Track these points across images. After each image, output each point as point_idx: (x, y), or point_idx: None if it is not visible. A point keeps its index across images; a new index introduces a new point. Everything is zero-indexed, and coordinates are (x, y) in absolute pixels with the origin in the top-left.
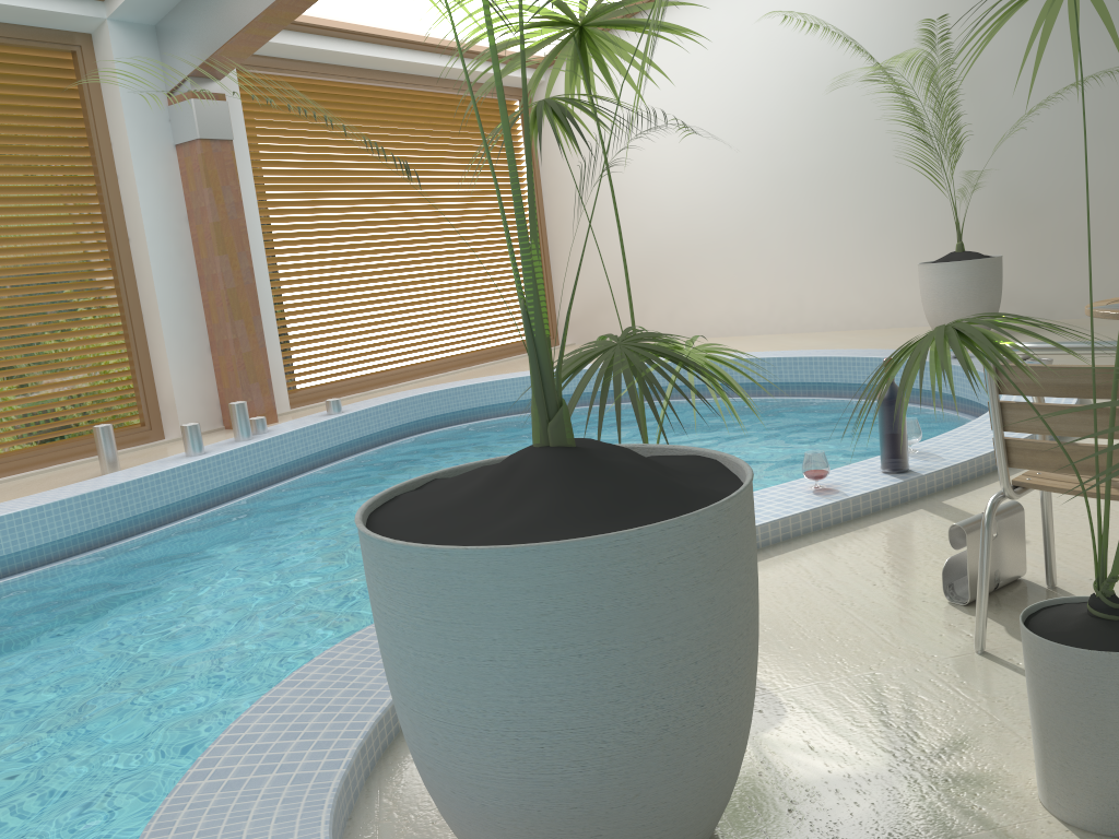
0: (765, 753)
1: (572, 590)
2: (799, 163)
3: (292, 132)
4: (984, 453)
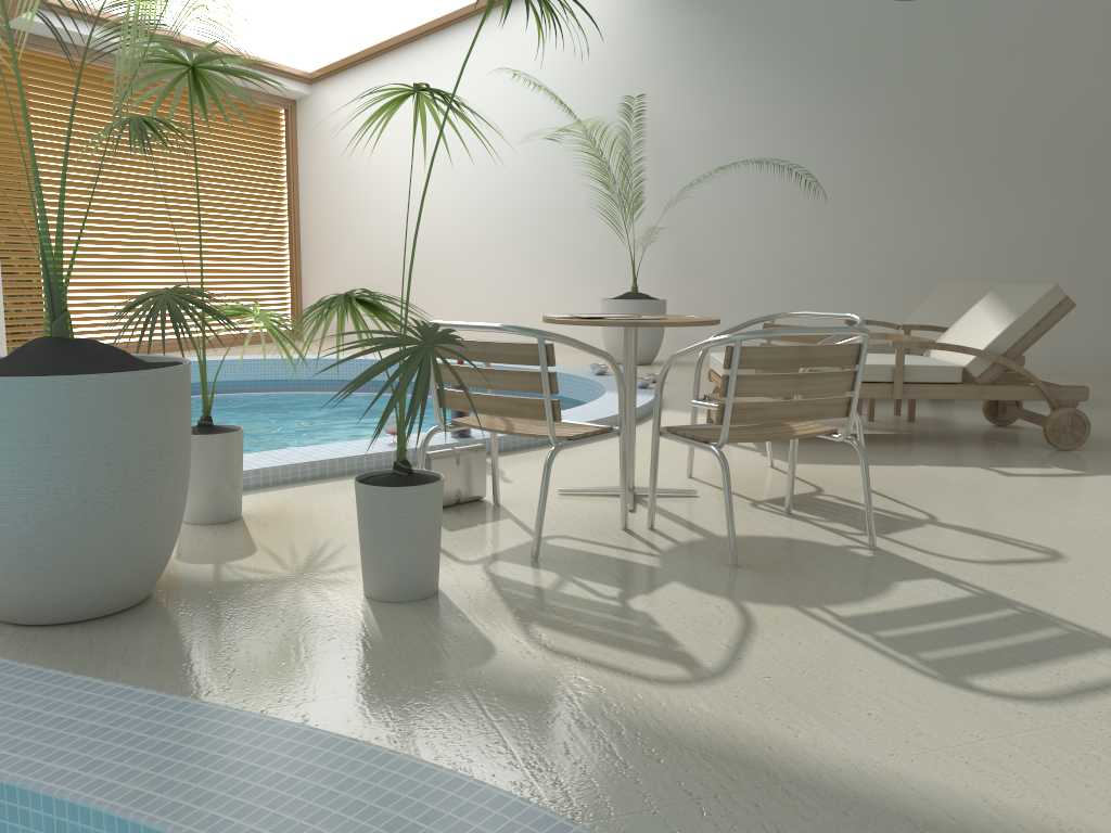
0: (221, 570)
1: (22, 407)
2: (523, 201)
3: (41, 105)
4: None
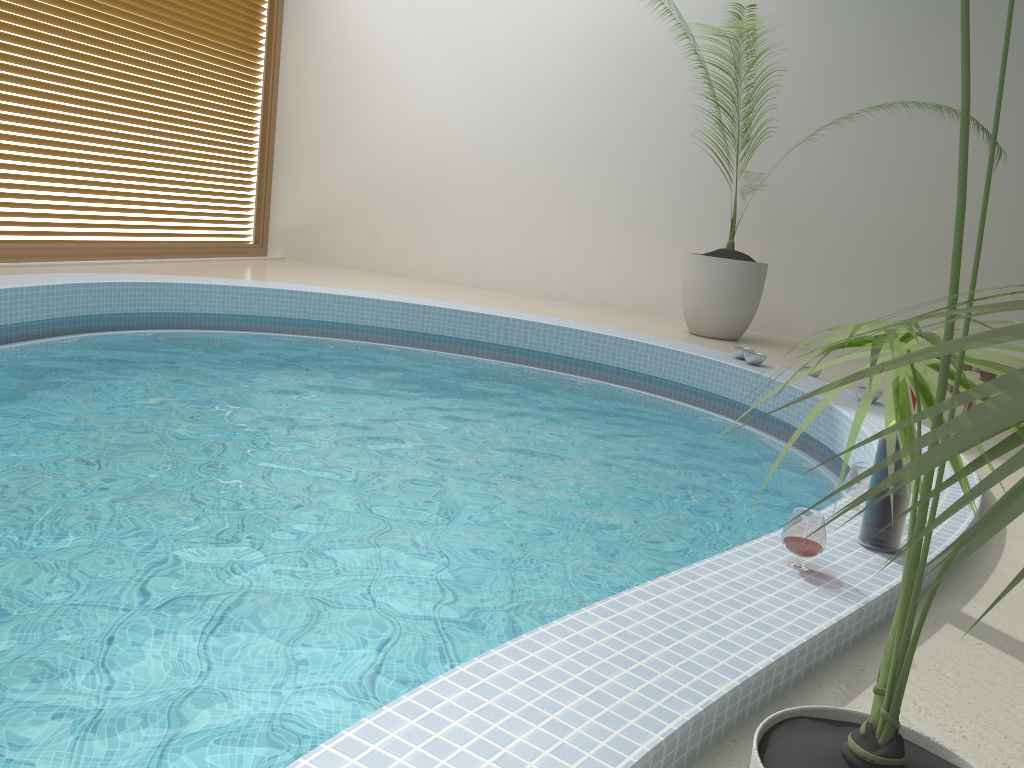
0: None
1: None
2: (572, 120)
3: None
4: (962, 531)
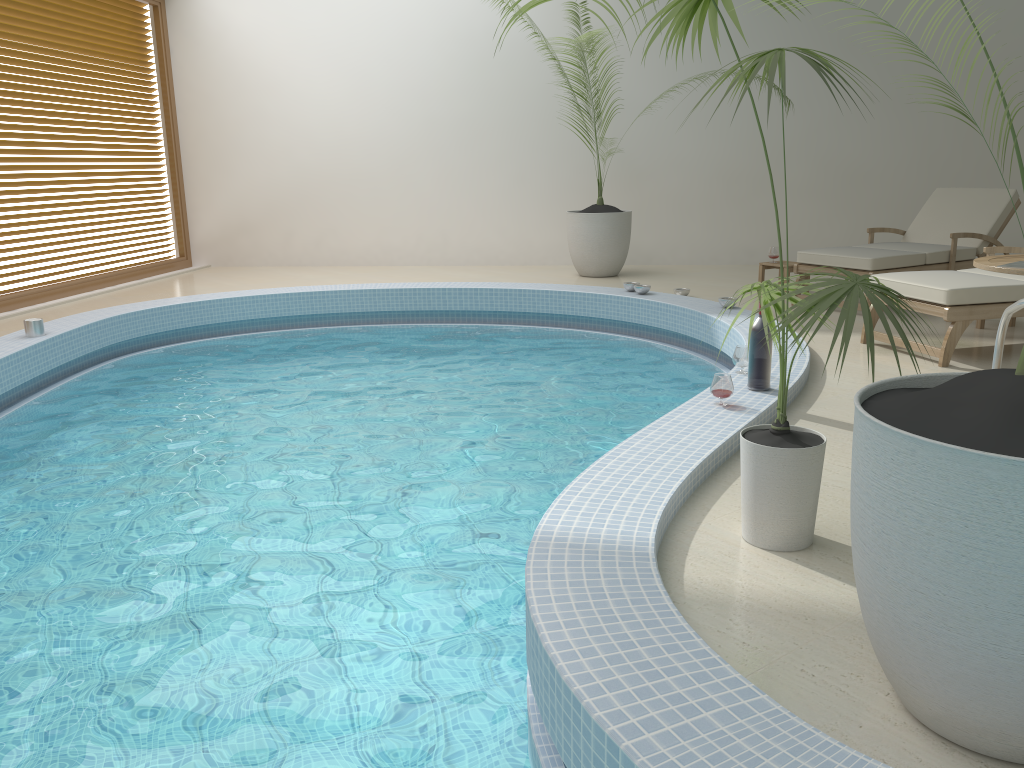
0: None
1: None
2: (449, 111)
3: None
4: (801, 374)
